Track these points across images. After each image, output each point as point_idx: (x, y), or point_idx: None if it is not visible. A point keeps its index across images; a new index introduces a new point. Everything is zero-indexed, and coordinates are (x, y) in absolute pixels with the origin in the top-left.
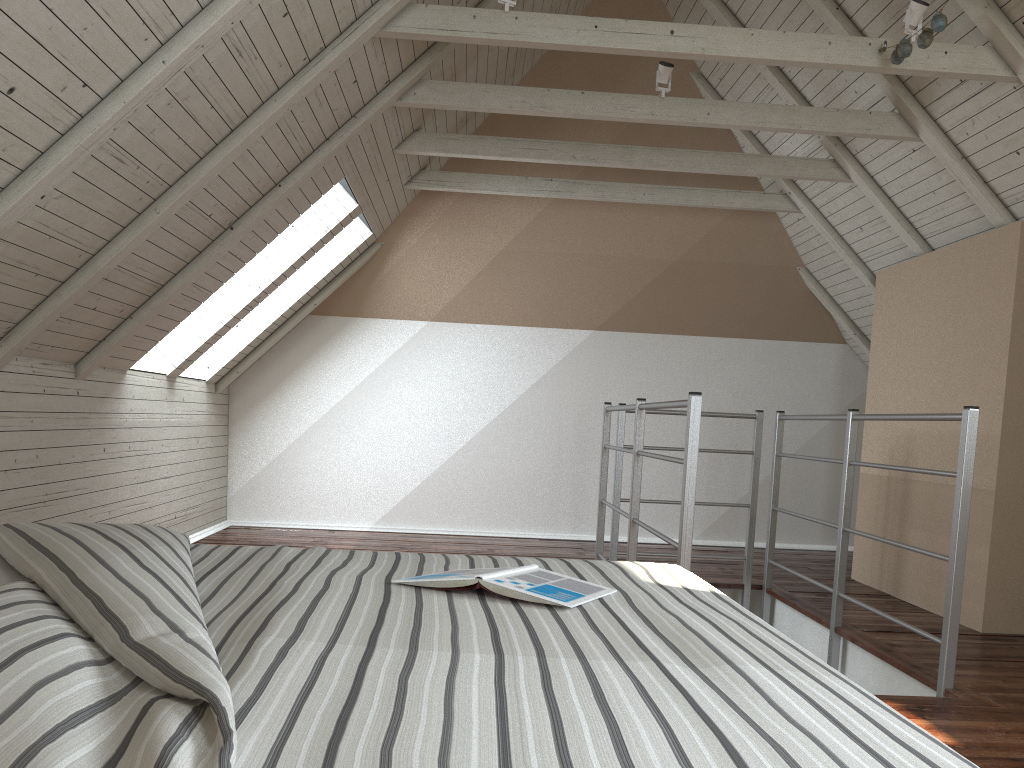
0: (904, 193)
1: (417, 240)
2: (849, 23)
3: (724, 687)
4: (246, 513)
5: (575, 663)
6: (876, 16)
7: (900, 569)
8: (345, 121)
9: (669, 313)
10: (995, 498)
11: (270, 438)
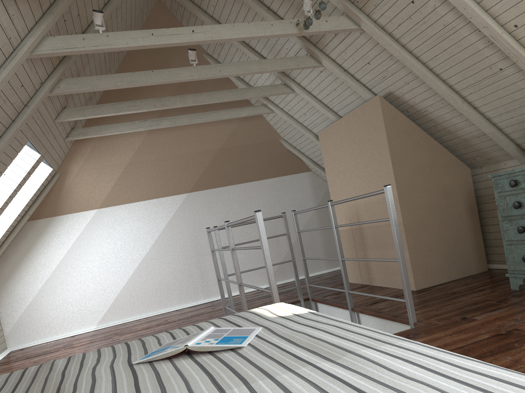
0: (321, 93)
1: (79, 167)
2: (276, 15)
3: (357, 368)
4: (18, 341)
5: (269, 382)
6: (288, 10)
7: (369, 271)
8: (22, 109)
9: (224, 175)
10: (403, 226)
11: (22, 295)
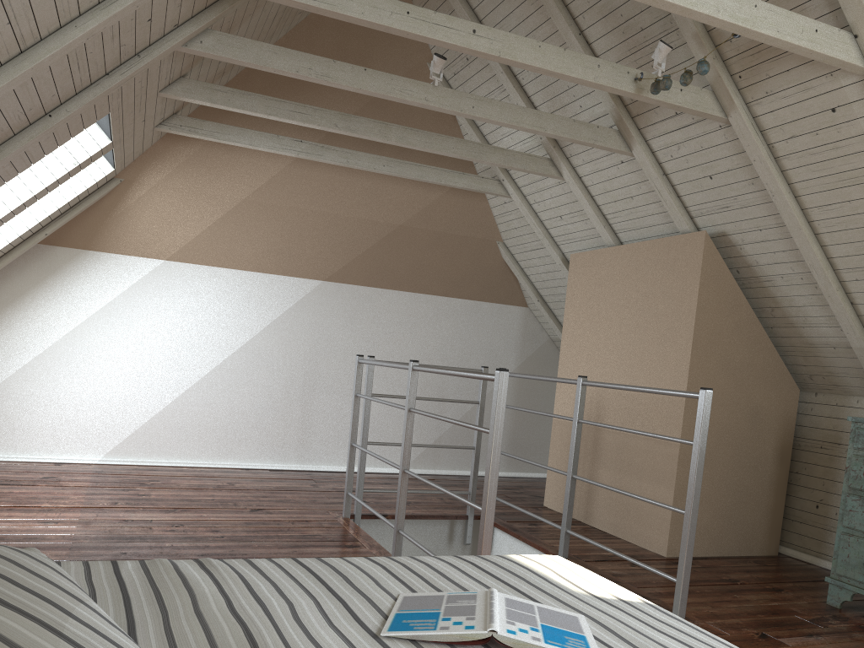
0: (606, 195)
1: (159, 181)
2: (588, 48)
3: None
4: None
5: None
6: (613, 47)
7: (591, 501)
8: (128, 58)
9: (390, 271)
10: (679, 450)
11: None
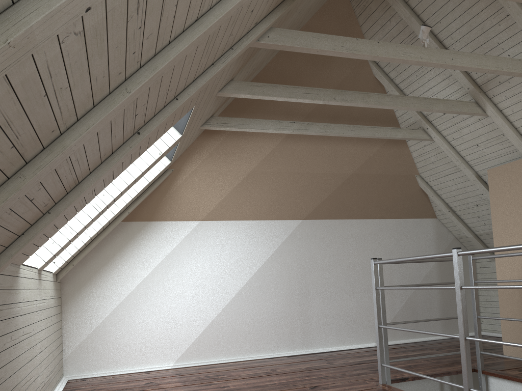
0: None
1: (196, 167)
2: None
3: None
4: (78, 368)
5: None
6: None
7: None
8: (226, 51)
9: (346, 206)
10: None
11: (94, 311)
